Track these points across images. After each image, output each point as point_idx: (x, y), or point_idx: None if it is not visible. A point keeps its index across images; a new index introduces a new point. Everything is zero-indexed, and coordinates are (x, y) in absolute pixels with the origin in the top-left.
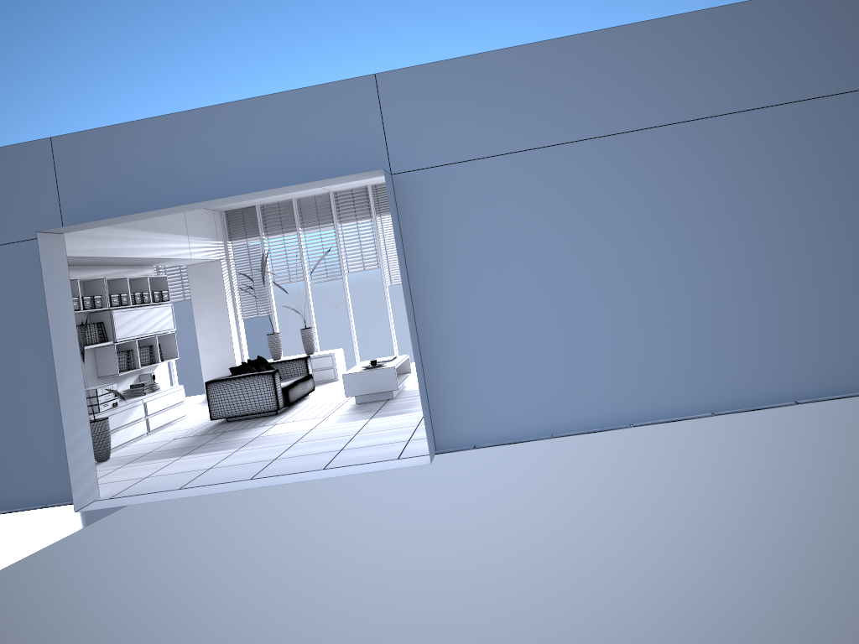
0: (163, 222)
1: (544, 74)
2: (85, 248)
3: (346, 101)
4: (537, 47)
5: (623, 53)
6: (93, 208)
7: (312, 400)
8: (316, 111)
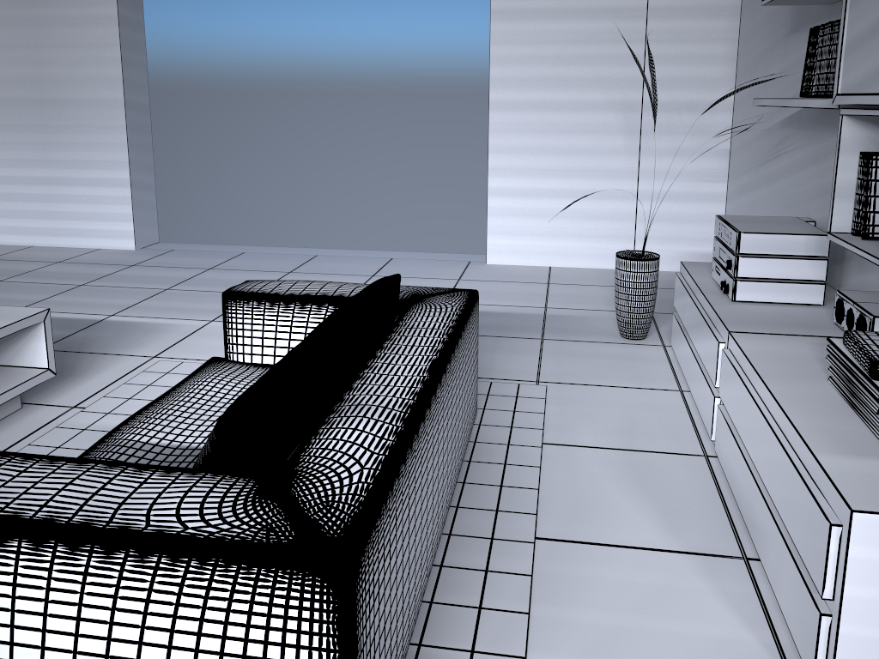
0: None
1: None
2: None
3: None
4: None
5: None
6: None
7: None
8: None
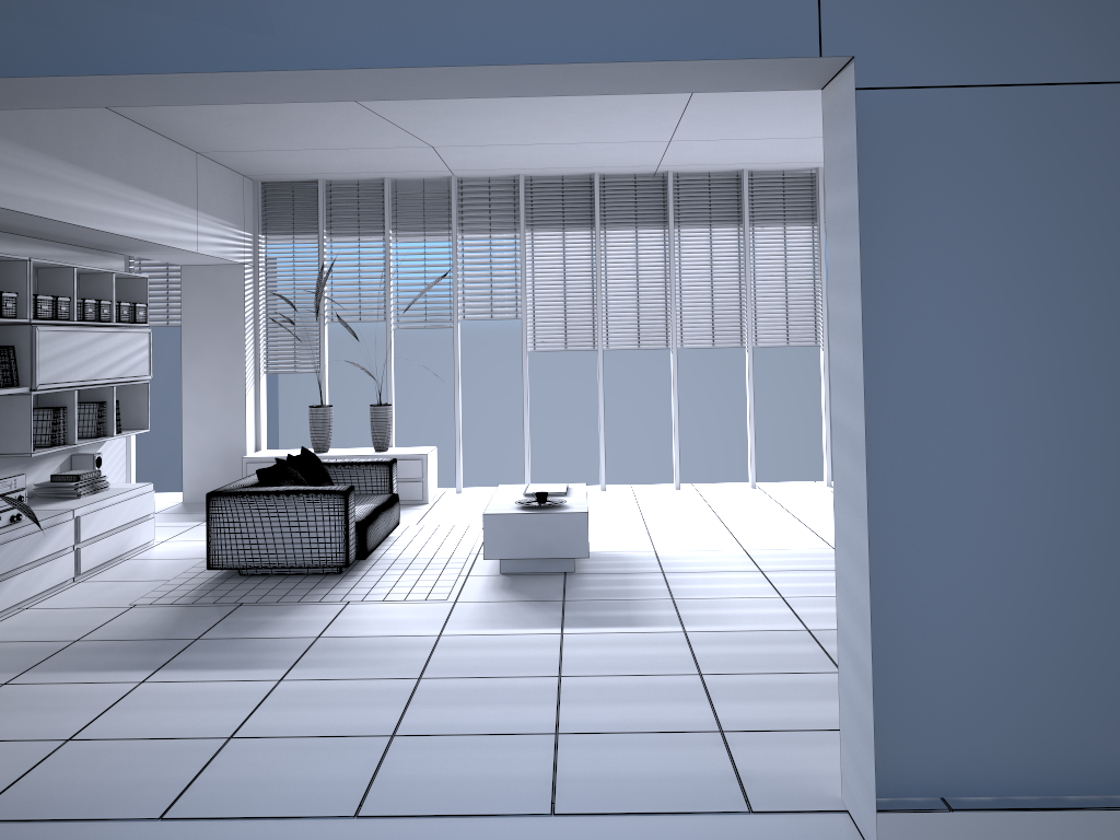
0: (159, 175)
1: None
2: None
3: None
4: None
5: None
6: (29, 57)
7: (399, 545)
8: None
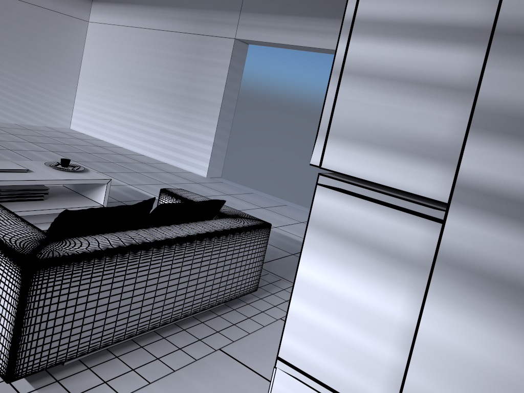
0: None
1: None
2: None
3: None
4: None
5: None
6: None
7: None
8: None
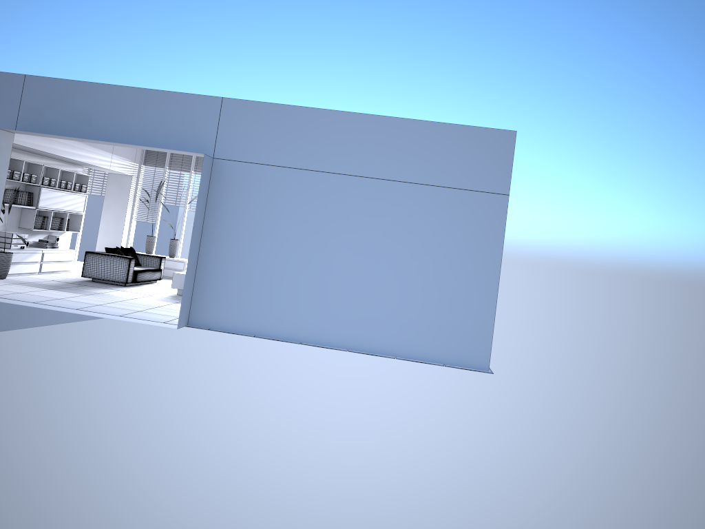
0: None
1: (317, 128)
2: (34, 143)
3: (201, 107)
4: (318, 111)
5: (364, 130)
6: (37, 123)
7: (154, 285)
8: (183, 108)
